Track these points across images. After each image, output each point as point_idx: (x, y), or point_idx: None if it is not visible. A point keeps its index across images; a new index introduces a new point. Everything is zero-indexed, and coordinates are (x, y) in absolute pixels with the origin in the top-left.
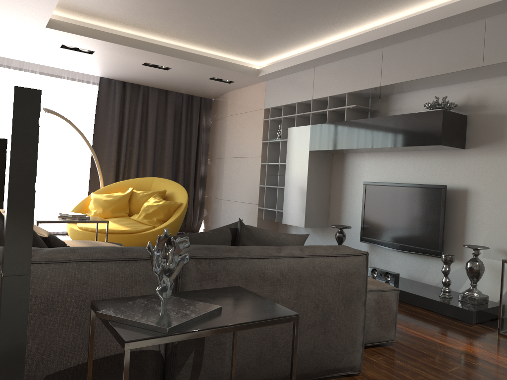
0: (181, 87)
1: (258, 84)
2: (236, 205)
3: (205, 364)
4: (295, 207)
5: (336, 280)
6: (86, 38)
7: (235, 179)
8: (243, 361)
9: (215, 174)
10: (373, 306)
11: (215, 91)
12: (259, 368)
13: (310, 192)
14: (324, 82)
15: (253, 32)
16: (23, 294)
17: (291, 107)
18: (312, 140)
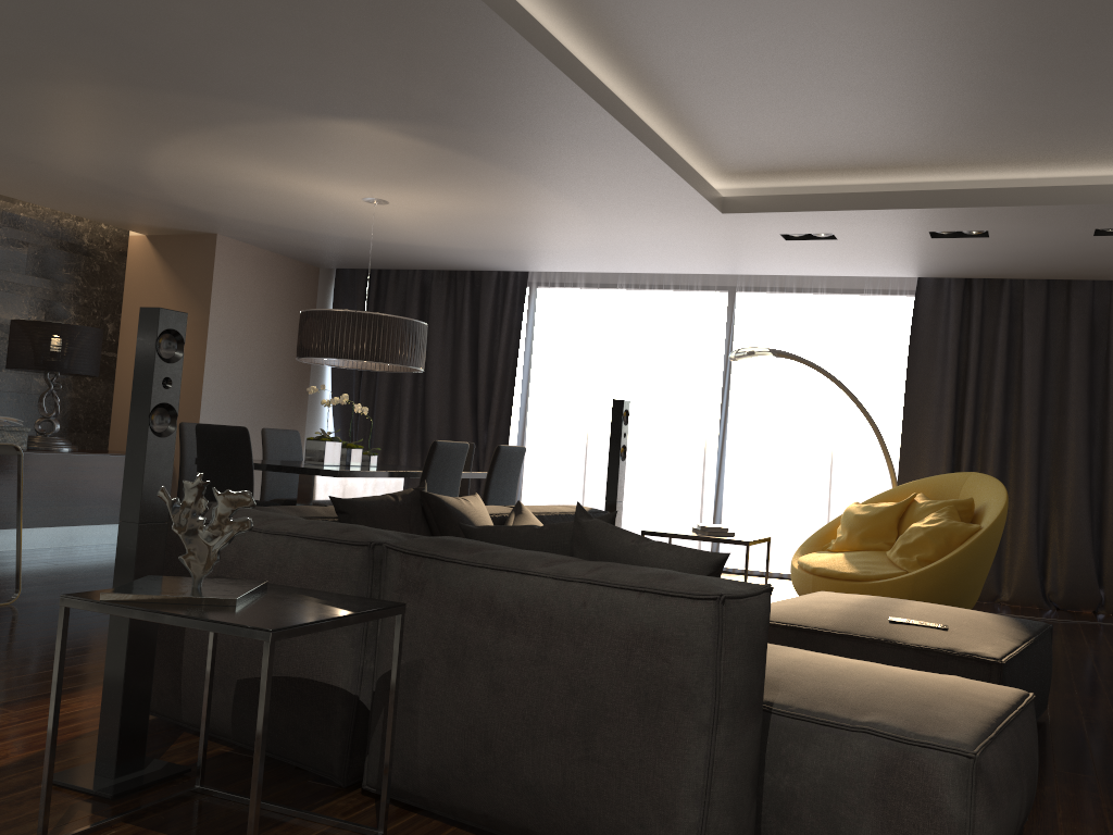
0: (1079, 268)
1: None
2: None
3: (394, 739)
4: None
5: (627, 647)
6: (788, 215)
7: None
8: (442, 759)
9: None
10: (871, 775)
11: None
12: (468, 784)
13: None
14: None
15: (1054, 102)
16: (132, 545)
17: None
18: None
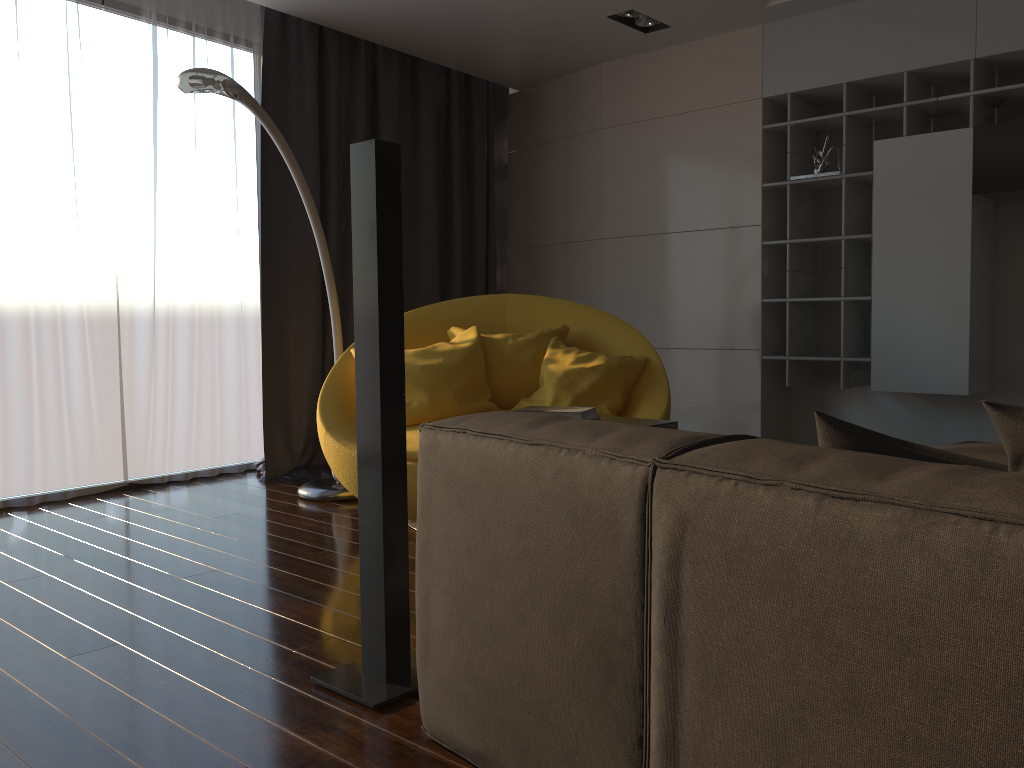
0: (481, 50)
1: (730, 34)
2: (667, 357)
3: None
4: (926, 346)
5: None
6: None
7: (654, 292)
8: None
9: (555, 285)
10: None
11: (560, 63)
12: None
13: (973, 303)
14: (1022, 10)
15: None
16: None
17: (857, 88)
18: (984, 166)
